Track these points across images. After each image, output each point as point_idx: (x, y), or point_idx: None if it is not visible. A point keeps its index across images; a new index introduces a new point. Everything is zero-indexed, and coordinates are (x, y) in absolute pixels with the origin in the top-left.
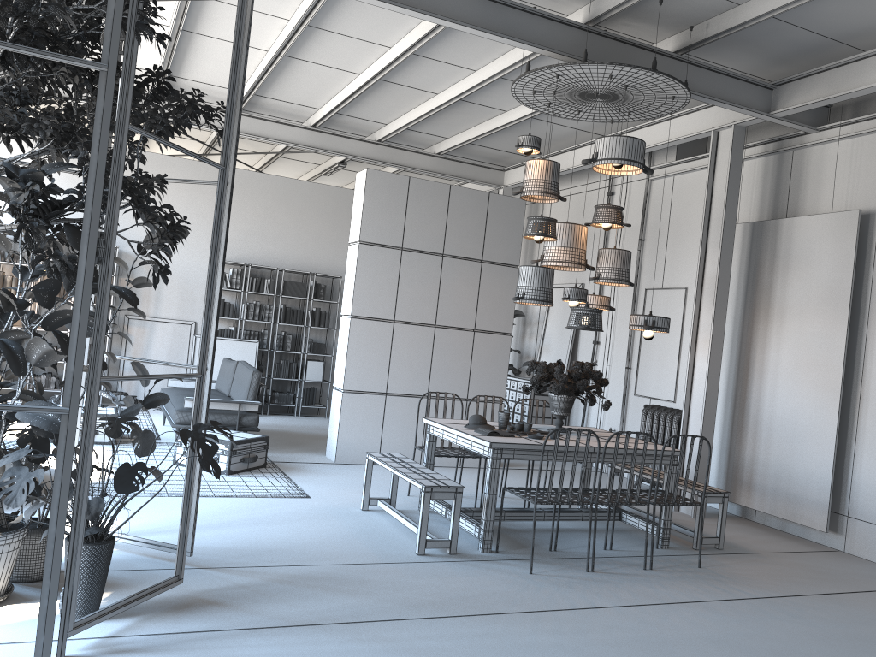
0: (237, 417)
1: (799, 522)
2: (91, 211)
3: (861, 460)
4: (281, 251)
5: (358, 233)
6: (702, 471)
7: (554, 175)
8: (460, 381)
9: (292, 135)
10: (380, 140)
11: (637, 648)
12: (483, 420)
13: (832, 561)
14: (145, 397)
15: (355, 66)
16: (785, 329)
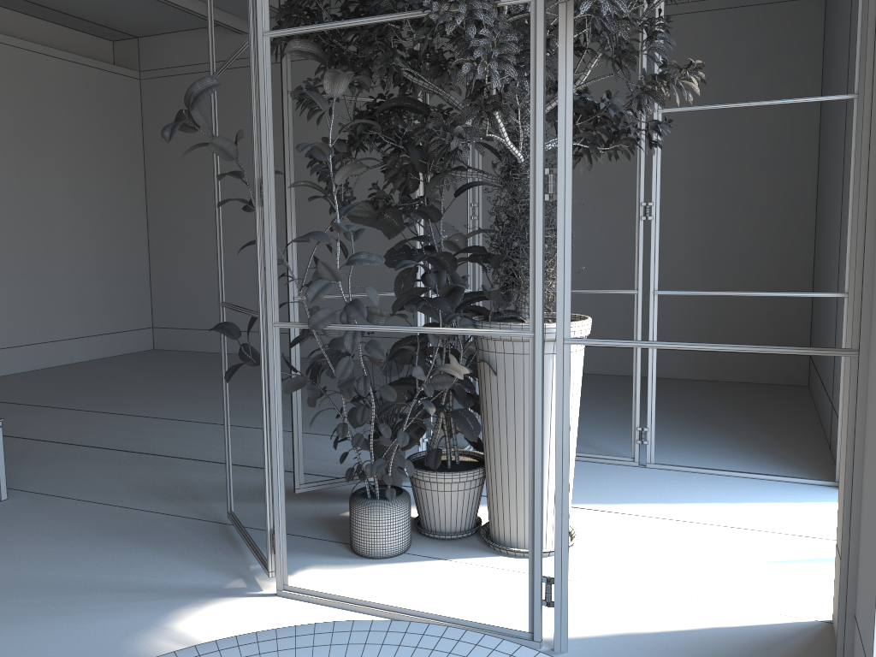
0: None
1: None
2: (479, 195)
3: None
4: None
5: None
6: None
7: None
8: None
9: None
10: None
11: (137, 429)
12: None
13: None
14: (250, 355)
15: None
16: None
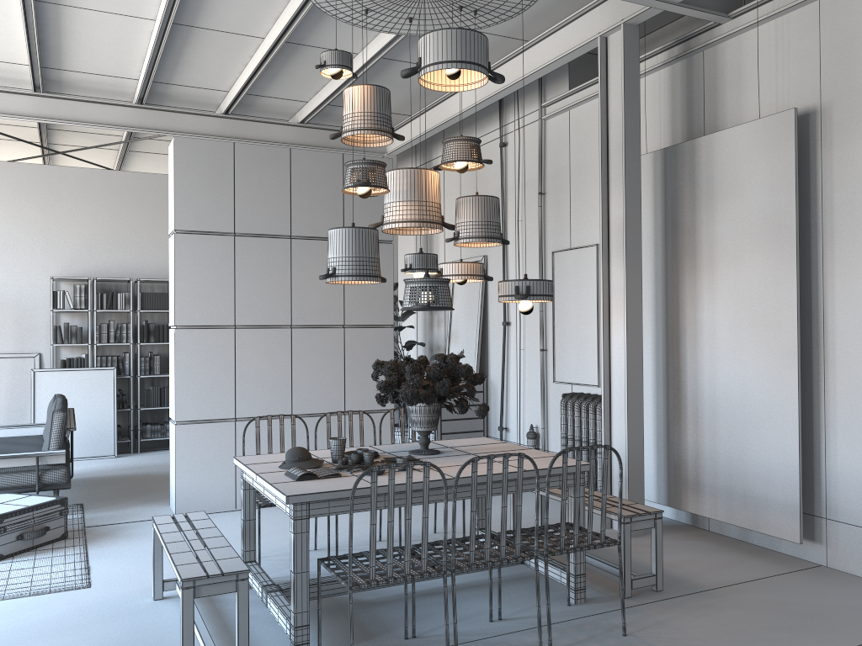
0: (36, 475)
1: (764, 531)
2: None
3: (835, 442)
4: (139, 258)
5: (173, 220)
6: (634, 476)
7: (381, 105)
8: (333, 391)
9: (114, 116)
10: (228, 113)
11: None
12: (305, 454)
13: (813, 588)
14: None
15: (143, 8)
16: (718, 280)
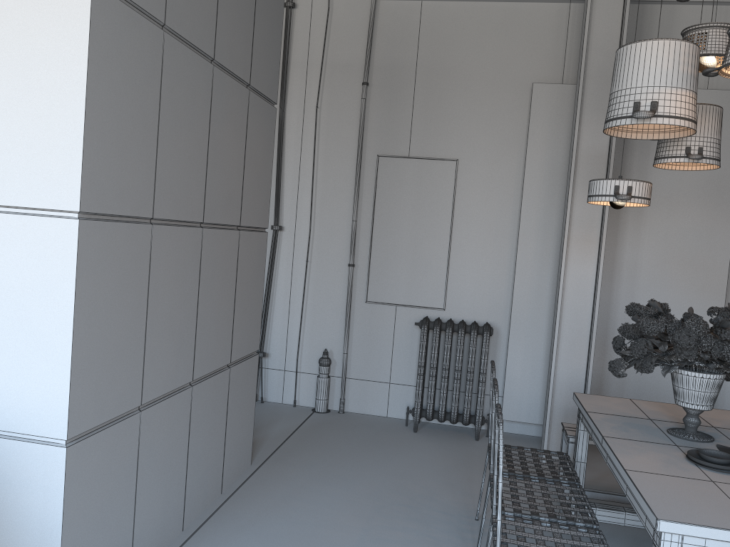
0: None
1: None
2: None
3: None
4: None
5: None
6: None
7: None
8: (225, 332)
9: None
10: None
11: None
12: None
13: None
14: None
15: None
16: (647, 222)
